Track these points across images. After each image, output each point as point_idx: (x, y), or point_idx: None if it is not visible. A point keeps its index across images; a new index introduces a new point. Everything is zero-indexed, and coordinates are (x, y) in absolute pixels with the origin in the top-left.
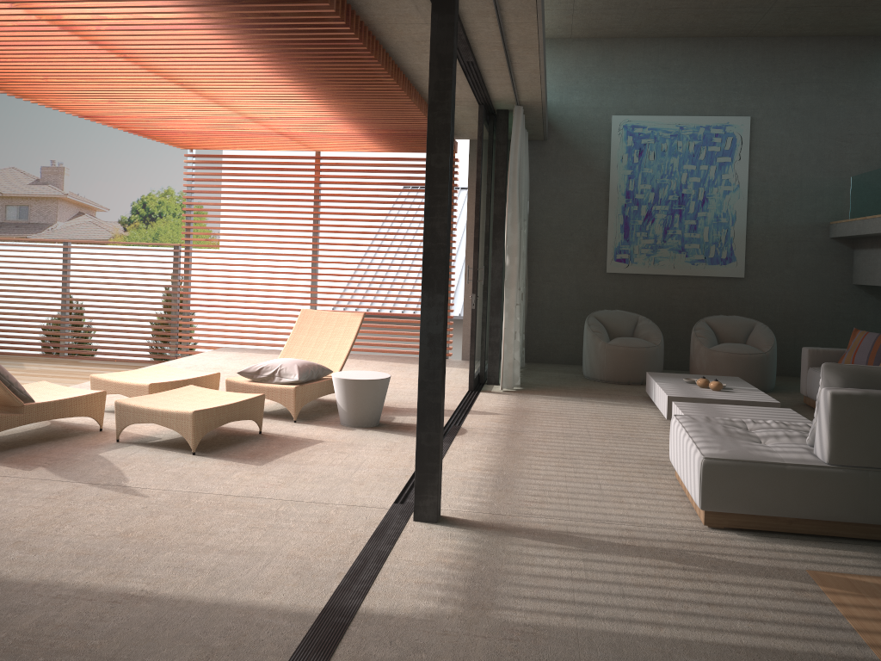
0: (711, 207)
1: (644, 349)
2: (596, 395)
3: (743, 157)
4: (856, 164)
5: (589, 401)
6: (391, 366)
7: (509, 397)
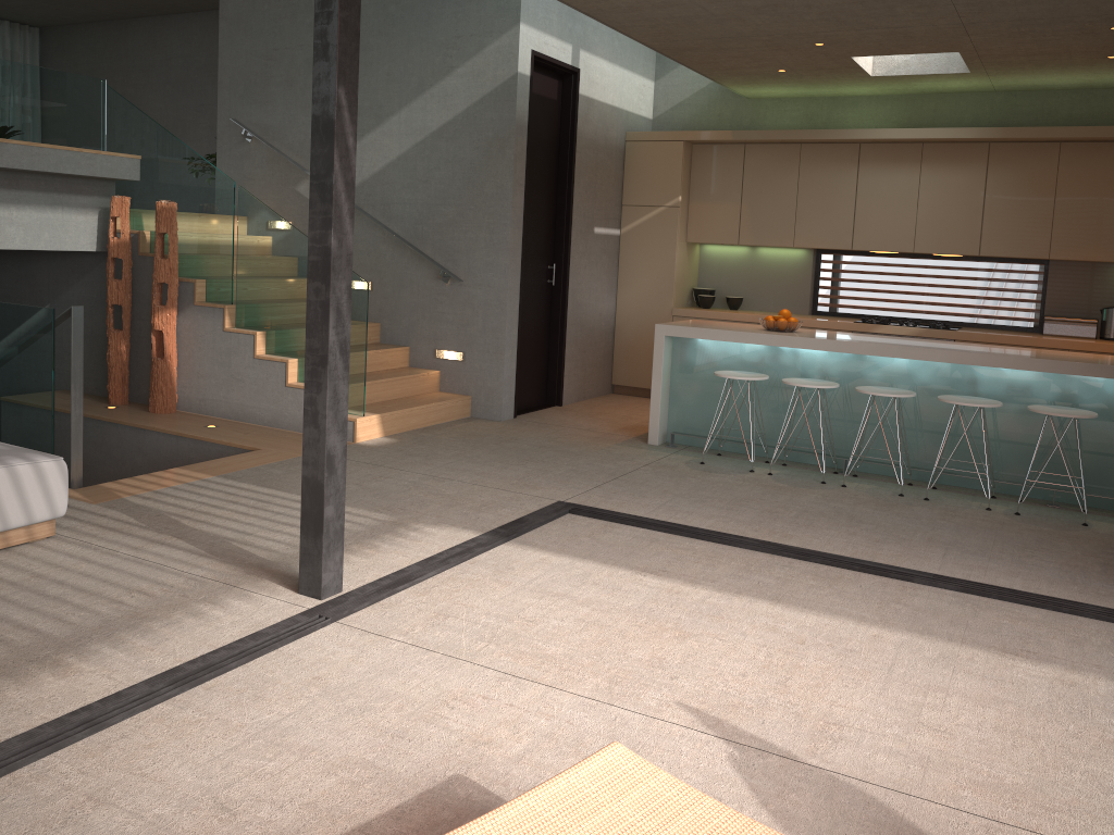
0: None
1: None
2: None
3: None
4: None
5: None
6: None
7: None
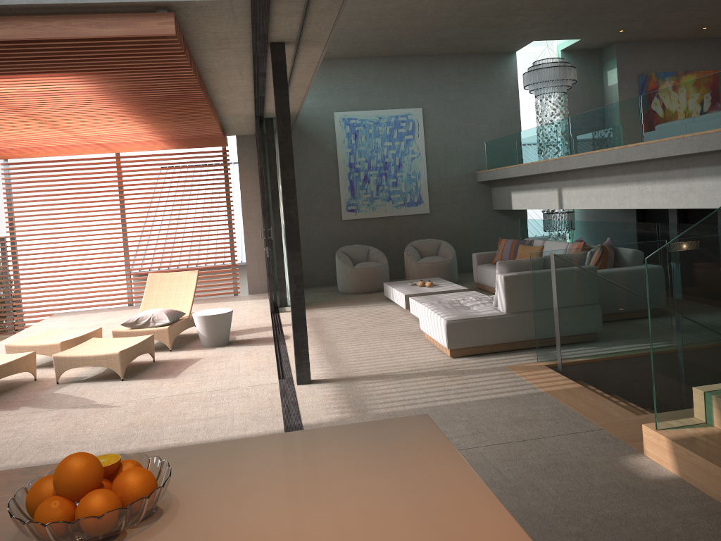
0: (404, 169)
1: (377, 268)
2: (354, 302)
3: (420, 134)
4: (487, 134)
5: (352, 307)
6: (201, 306)
7: None
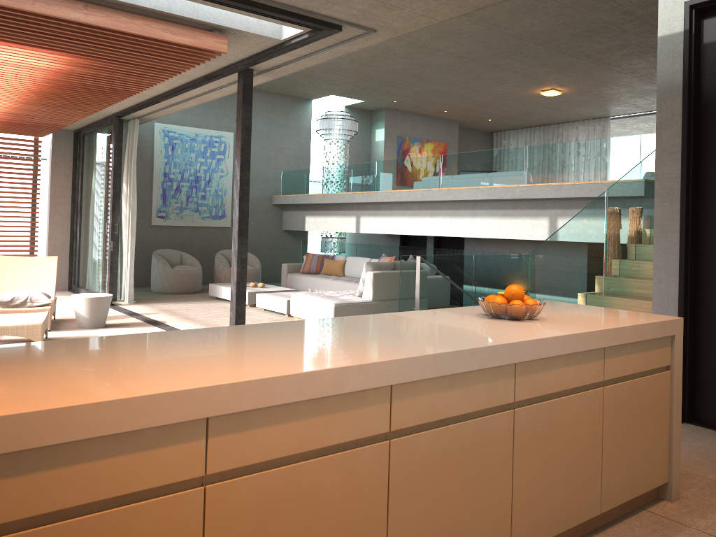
0: (213, 185)
1: (196, 271)
2: (184, 300)
3: (230, 156)
4: (283, 164)
5: (188, 303)
6: None
7: (141, 305)
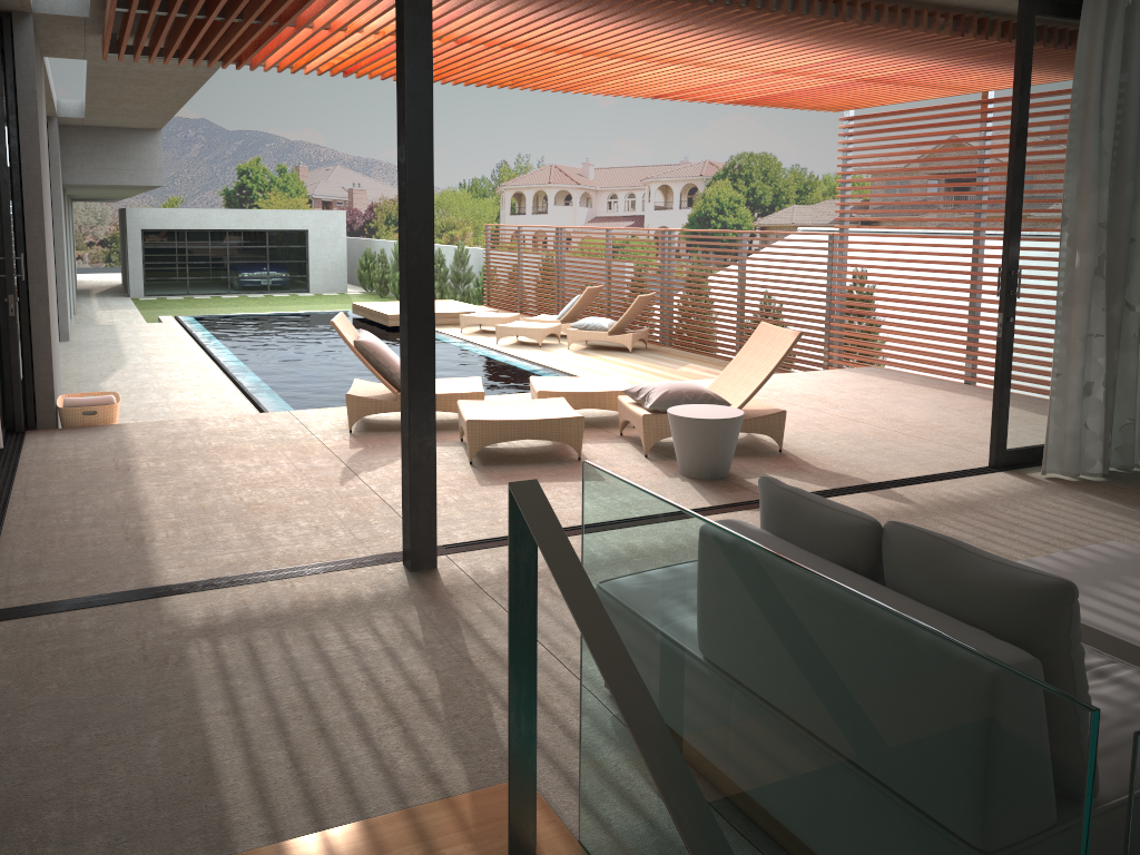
0: None
1: None
2: None
3: None
4: None
5: None
6: None
7: (1024, 487)
